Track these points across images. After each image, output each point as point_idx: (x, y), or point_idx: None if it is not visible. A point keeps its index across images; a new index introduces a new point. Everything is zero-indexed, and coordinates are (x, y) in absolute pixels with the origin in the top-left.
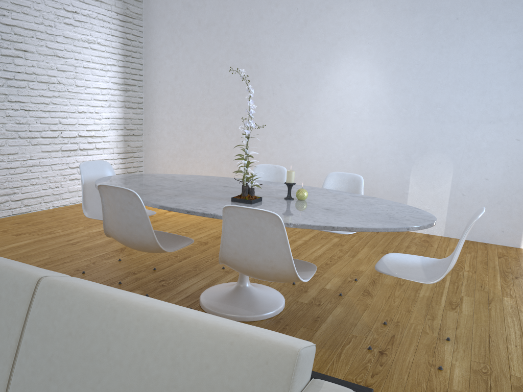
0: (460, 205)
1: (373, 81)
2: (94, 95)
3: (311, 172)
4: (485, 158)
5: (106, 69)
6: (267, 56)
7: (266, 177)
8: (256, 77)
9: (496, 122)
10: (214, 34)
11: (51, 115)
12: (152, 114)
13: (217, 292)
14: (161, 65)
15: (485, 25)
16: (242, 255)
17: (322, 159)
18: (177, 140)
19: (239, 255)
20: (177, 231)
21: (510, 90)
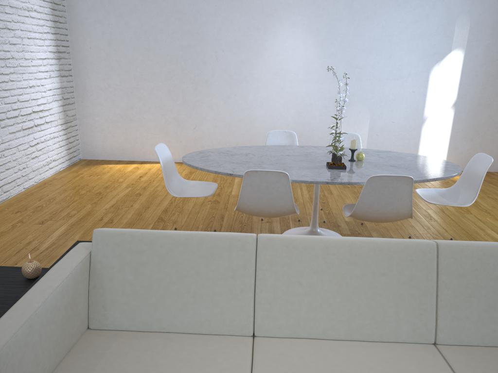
0: (375, 143)
1: (306, 47)
2: (38, 67)
3: (256, 127)
4: (392, 107)
5: (43, 37)
6: (208, 24)
7: (279, 141)
8: (198, 43)
9: (398, 79)
10: (151, 1)
11: (11, 93)
12: (85, 80)
13: None
14: (91, 30)
15: (390, 4)
16: (375, 208)
17: (265, 115)
18: (117, 105)
19: (372, 208)
20: None
21: (408, 54)
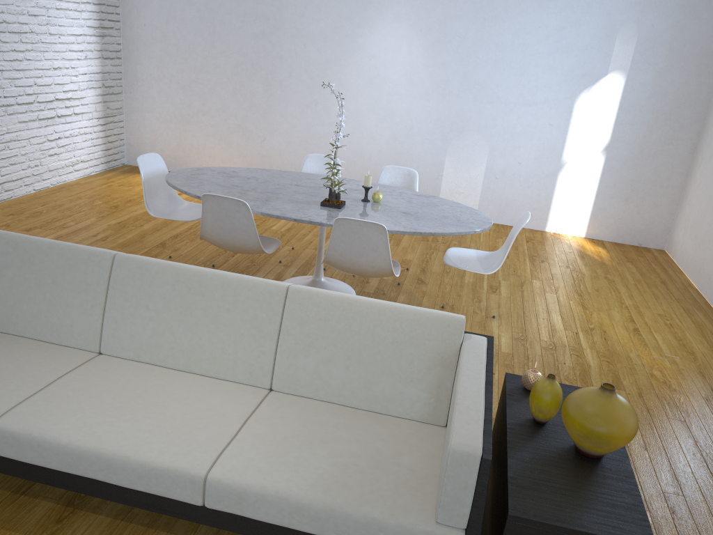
0: (493, 189)
1: (411, 50)
2: (69, 45)
3: (340, 149)
4: (519, 142)
5: (80, 9)
6: (288, 8)
7: (318, 168)
8: (274, 32)
9: (531, 105)
10: None
11: (25, 74)
12: (136, 66)
13: None
14: (146, 3)
15: (528, 1)
16: (347, 257)
17: (352, 135)
18: (171, 102)
19: (344, 257)
20: None
21: (546, 73)
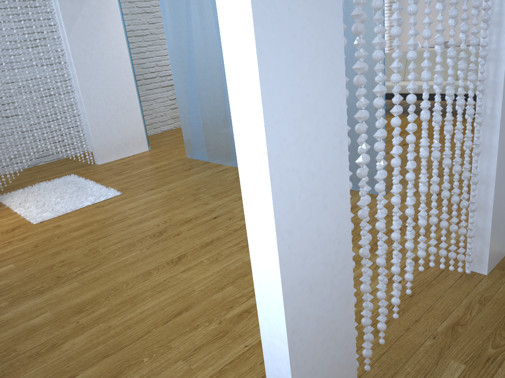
0: None
1: None
2: None
3: None
4: None
5: None
6: None
7: None
8: None
9: None
10: None
11: None
12: (404, 21)
13: None
14: None
15: None
16: None
17: None
18: (420, 34)
19: None
20: None
21: None
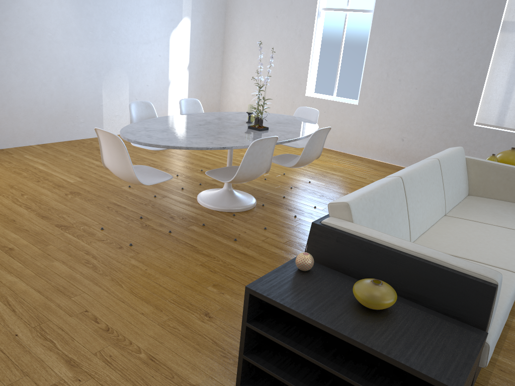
0: None
1: (61, 3)
2: None
3: (14, 99)
4: (145, 70)
5: None
6: None
7: (140, 112)
8: None
9: (148, 43)
10: None
11: None
12: None
13: (224, 200)
14: None
15: None
16: (309, 155)
17: (23, 84)
18: None
19: (308, 156)
20: (16, 197)
21: (152, 19)
